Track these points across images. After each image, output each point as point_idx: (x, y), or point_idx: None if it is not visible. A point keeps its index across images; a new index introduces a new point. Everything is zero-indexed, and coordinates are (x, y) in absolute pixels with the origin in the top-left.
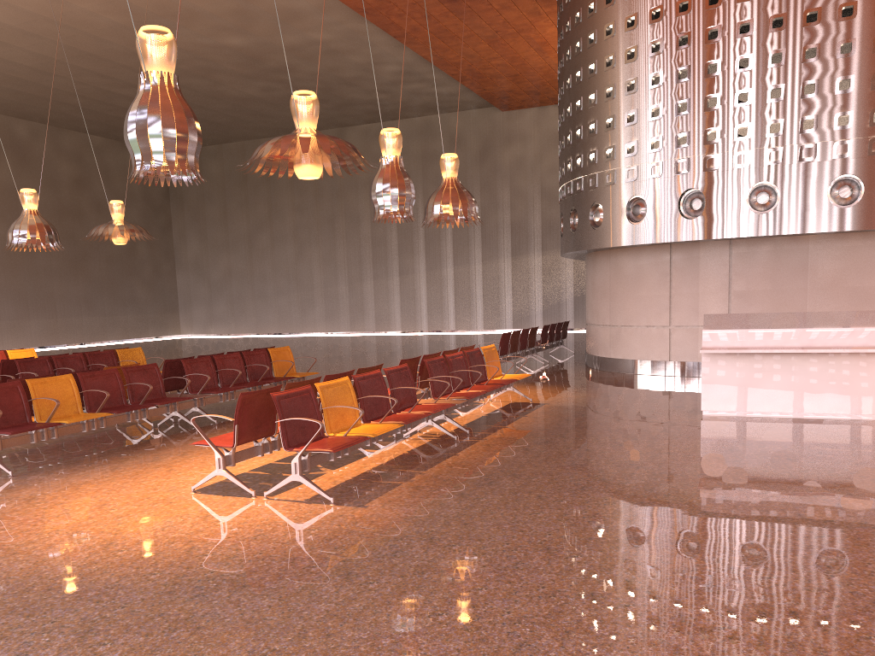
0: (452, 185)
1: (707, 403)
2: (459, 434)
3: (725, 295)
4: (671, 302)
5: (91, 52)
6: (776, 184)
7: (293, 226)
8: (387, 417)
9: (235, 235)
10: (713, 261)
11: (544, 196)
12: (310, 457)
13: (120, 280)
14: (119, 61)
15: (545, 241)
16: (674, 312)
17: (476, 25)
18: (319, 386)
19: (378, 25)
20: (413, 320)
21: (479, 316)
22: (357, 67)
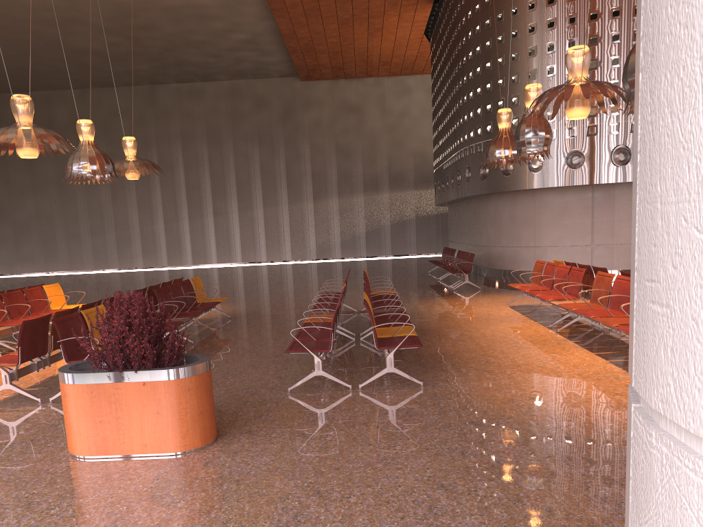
0: (512, 134)
1: None
2: None
3: None
4: (592, 228)
5: None
6: None
7: None
8: None
9: (41, 179)
10: (625, 198)
11: (339, 152)
12: None
13: None
14: None
15: (341, 187)
16: (595, 234)
17: (343, 8)
18: None
19: None
20: (228, 254)
21: (288, 249)
22: (211, 33)
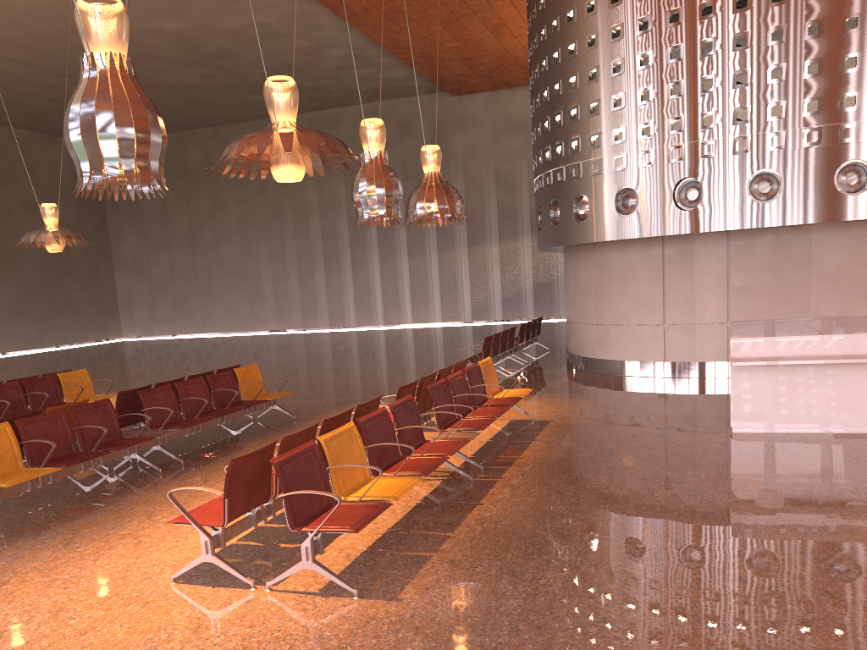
0: (435, 181)
1: (738, 419)
2: (471, 470)
3: (724, 290)
4: (664, 299)
5: (10, 38)
6: (779, 172)
7: (238, 220)
8: (398, 464)
9: (176, 231)
10: (709, 255)
11: (499, 184)
12: (322, 535)
13: (54, 282)
14: (42, 48)
15: (502, 229)
16: (668, 309)
17: (430, 5)
18: (323, 440)
19: (326, 5)
20: (368, 315)
21: (437, 308)
22: (302, 52)
